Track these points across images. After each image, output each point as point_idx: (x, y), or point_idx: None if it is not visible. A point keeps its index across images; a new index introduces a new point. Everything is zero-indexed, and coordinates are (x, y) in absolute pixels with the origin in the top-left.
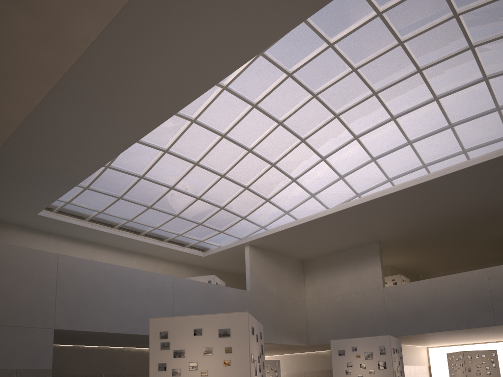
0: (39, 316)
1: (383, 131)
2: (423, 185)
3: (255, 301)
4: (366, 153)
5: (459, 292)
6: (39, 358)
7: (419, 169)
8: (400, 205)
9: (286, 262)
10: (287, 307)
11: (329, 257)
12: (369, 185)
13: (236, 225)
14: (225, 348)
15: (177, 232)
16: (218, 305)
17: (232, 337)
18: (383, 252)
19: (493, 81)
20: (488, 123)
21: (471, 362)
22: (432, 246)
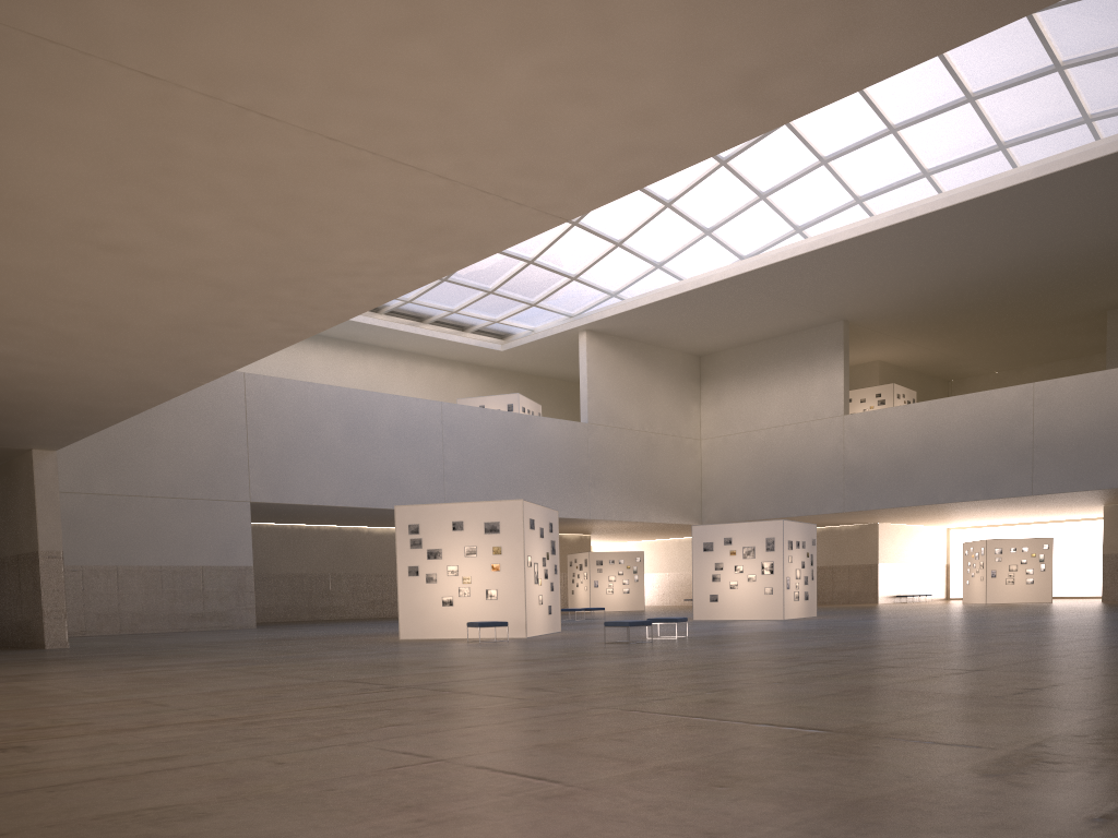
0: (225, 481)
1: (838, 107)
2: (903, 226)
3: (597, 442)
4: (809, 149)
5: (977, 429)
6: (233, 549)
7: (915, 179)
8: (868, 259)
9: (663, 361)
10: (660, 452)
11: (750, 350)
12: (819, 210)
13: (560, 292)
14: (493, 548)
15: (449, 308)
16: (525, 453)
17: (502, 533)
18: (859, 338)
19: (1043, 16)
20: (1043, 94)
21: (1000, 560)
22: (959, 326)
